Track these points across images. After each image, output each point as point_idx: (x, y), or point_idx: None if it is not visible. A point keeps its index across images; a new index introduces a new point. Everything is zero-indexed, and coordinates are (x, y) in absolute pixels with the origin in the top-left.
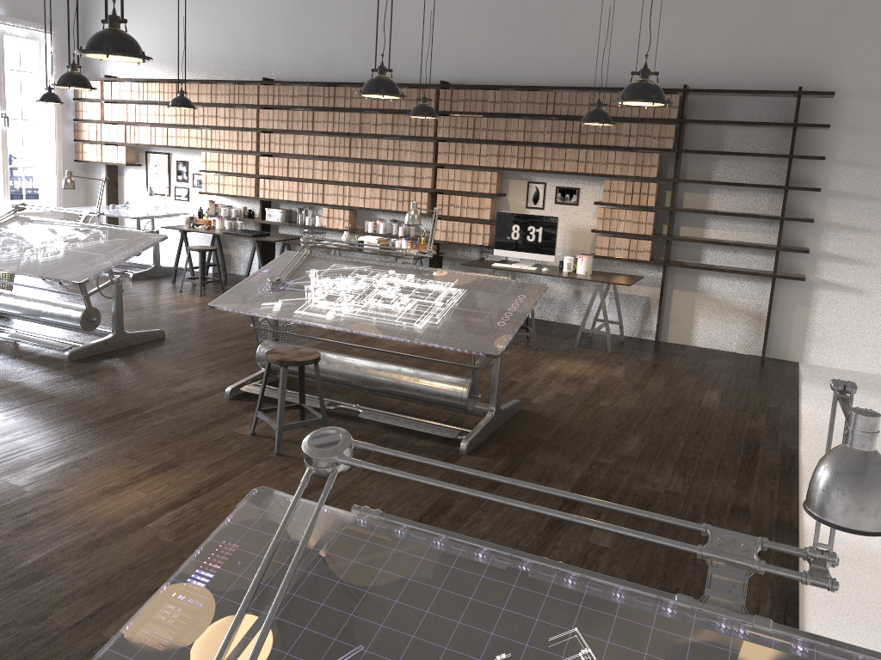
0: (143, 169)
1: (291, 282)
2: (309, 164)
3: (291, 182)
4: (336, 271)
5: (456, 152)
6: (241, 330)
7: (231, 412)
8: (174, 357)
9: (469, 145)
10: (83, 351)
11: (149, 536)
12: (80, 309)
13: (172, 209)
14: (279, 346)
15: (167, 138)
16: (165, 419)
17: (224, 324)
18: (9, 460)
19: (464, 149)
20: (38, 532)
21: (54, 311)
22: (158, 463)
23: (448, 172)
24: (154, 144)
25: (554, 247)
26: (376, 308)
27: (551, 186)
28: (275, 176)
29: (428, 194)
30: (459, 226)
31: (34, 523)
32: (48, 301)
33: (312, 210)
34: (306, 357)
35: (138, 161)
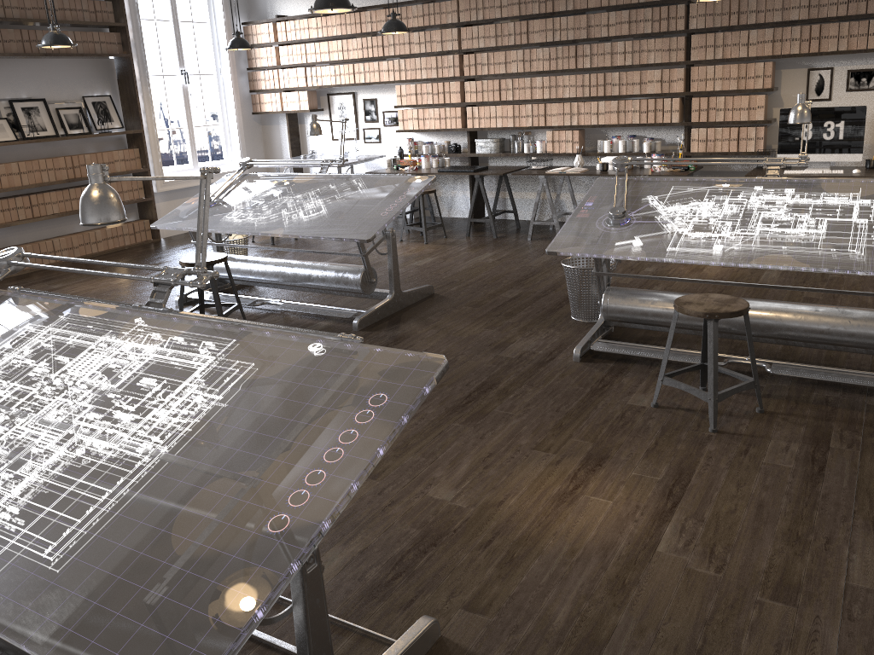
0: (325, 114)
1: (633, 213)
2: (525, 83)
3: (504, 106)
4: (684, 195)
5: (715, 44)
6: (506, 277)
7: (598, 379)
8: (466, 316)
9: (732, 34)
10: (369, 318)
11: (677, 567)
12: (357, 271)
13: (362, 153)
14: (631, 293)
15: (353, 76)
16: (532, 394)
17: (482, 272)
18: (403, 463)
19: (725, 39)
20: (530, 569)
21: (326, 275)
22: (582, 455)
23: (706, 70)
24: (340, 84)
25: (861, 143)
26: (778, 235)
27: (839, 71)
28: (485, 102)
29: (680, 100)
30: (723, 132)
31: (514, 556)
32: (315, 264)
33: (528, 135)
34: (736, 306)
35: (320, 105)
